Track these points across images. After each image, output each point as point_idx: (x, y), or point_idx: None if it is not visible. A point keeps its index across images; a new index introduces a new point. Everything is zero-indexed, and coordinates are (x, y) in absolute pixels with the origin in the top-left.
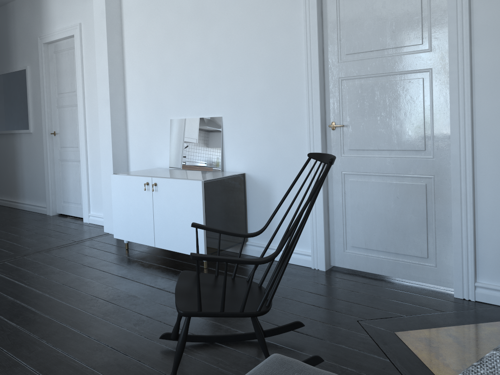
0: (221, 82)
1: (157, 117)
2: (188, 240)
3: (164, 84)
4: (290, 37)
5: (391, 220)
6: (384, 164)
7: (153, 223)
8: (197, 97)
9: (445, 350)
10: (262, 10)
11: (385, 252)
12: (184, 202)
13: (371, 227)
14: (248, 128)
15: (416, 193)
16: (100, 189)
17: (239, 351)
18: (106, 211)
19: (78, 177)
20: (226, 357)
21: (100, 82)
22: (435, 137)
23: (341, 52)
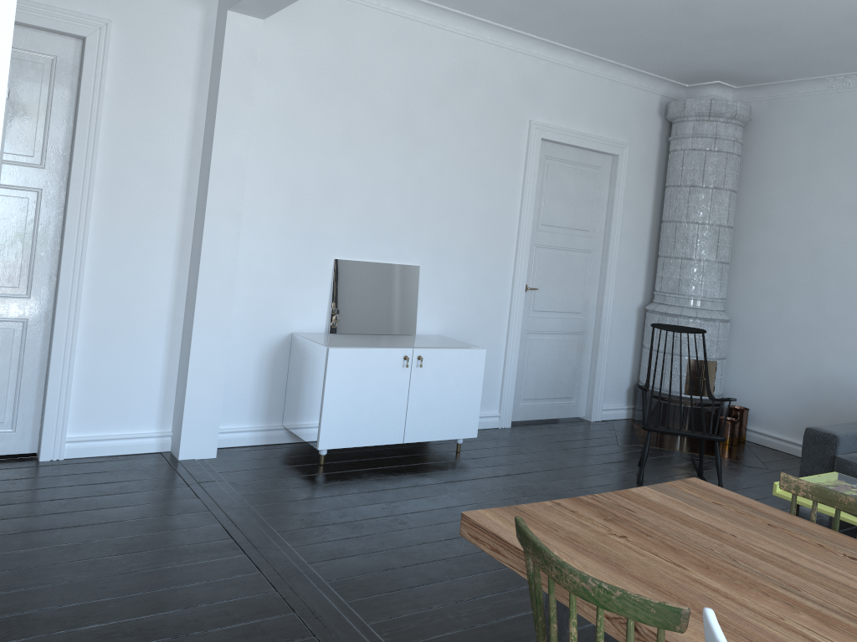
0: (425, 223)
1: (306, 253)
2: (458, 422)
3: (329, 205)
4: (508, 195)
5: (555, 370)
6: (556, 323)
7: (406, 411)
8: (385, 235)
9: (666, 444)
10: (484, 156)
11: (546, 398)
12: (459, 376)
13: (541, 379)
14: (451, 283)
15: (572, 346)
16: (117, 379)
17: (655, 478)
18: (194, 418)
19: (9, 359)
20: (662, 481)
21: (220, 176)
22: (587, 303)
23: (539, 221)
